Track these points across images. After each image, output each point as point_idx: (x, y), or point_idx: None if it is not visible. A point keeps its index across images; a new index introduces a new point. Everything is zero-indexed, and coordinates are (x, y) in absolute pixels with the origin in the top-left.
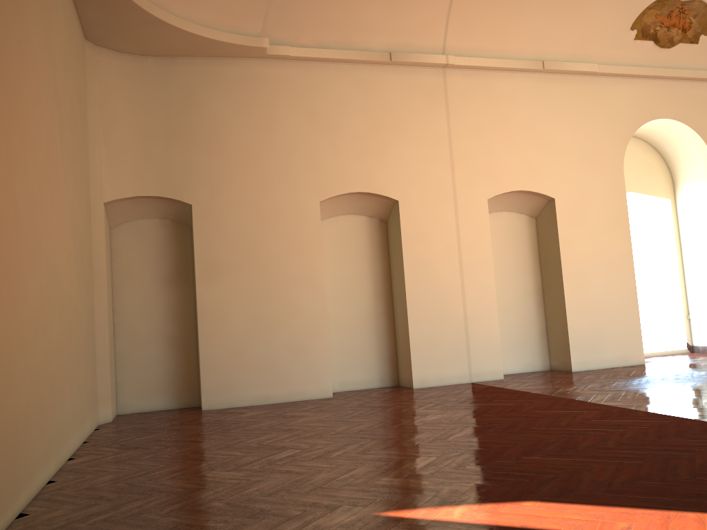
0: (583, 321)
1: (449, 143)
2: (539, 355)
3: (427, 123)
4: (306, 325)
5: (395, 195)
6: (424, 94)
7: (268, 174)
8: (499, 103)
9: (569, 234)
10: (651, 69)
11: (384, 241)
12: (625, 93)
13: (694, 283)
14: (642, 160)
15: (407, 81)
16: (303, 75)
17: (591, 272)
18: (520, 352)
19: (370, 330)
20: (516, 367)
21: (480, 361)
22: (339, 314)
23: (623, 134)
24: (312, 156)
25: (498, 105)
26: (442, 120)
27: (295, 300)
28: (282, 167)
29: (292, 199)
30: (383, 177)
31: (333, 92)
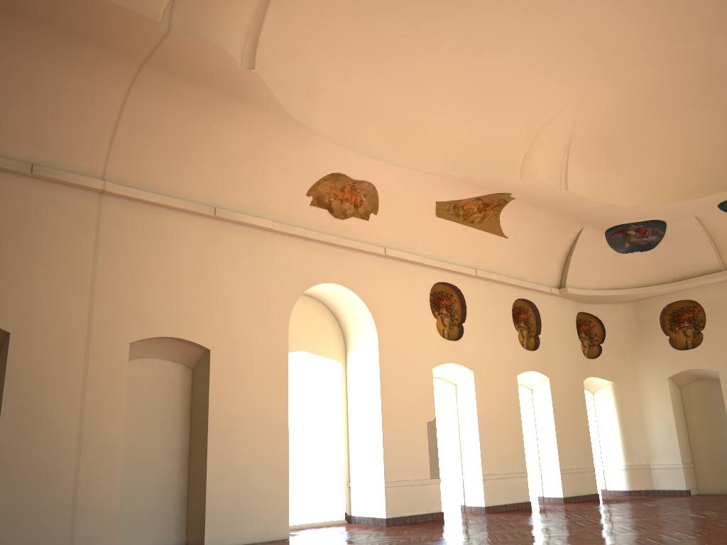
0: (225, 489)
1: (93, 274)
2: (175, 527)
3: (68, 249)
4: None
5: (8, 326)
6: (71, 216)
7: None
8: (161, 241)
9: (222, 389)
10: (324, 235)
11: None
12: (299, 253)
13: (355, 449)
14: (318, 321)
15: (51, 199)
16: None
17: (241, 434)
18: (151, 524)
19: None
20: (143, 543)
21: (86, 539)
22: None
23: (292, 292)
24: None
25: (159, 243)
26: (89, 248)
27: None
28: None
29: None
30: None
31: None
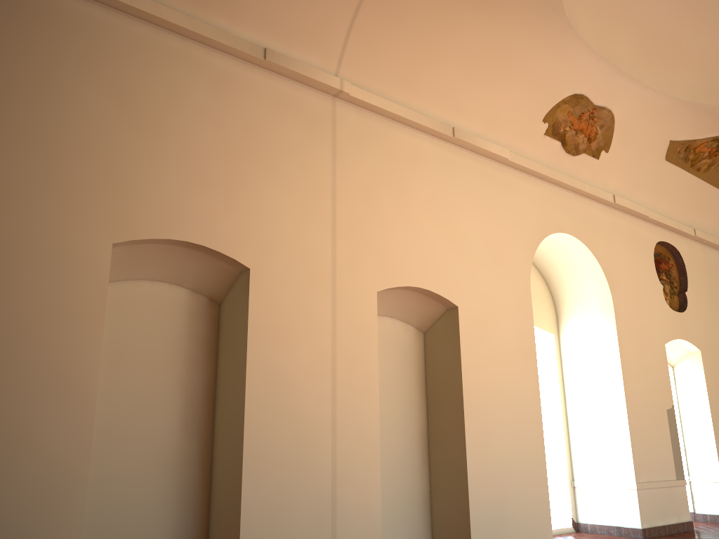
0: (486, 488)
1: (333, 200)
2: (420, 537)
3: (305, 164)
4: (41, 477)
5: (247, 259)
6: (305, 123)
7: (18, 173)
8: (399, 164)
9: (474, 358)
10: (558, 173)
11: (213, 335)
12: (532, 194)
13: (581, 441)
14: None
15: (282, 97)
16: (120, 34)
17: (497, 416)
18: (395, 532)
19: (167, 489)
20: None
21: None
22: (113, 456)
23: (529, 241)
24: (113, 165)
25: (397, 166)
26: (326, 166)
27: (26, 424)
28: (51, 168)
29: (59, 229)
30: (230, 227)
31: (167, 76)
